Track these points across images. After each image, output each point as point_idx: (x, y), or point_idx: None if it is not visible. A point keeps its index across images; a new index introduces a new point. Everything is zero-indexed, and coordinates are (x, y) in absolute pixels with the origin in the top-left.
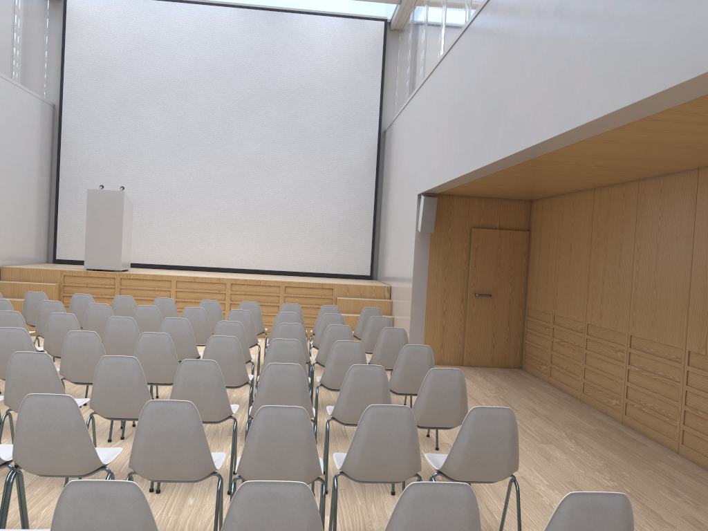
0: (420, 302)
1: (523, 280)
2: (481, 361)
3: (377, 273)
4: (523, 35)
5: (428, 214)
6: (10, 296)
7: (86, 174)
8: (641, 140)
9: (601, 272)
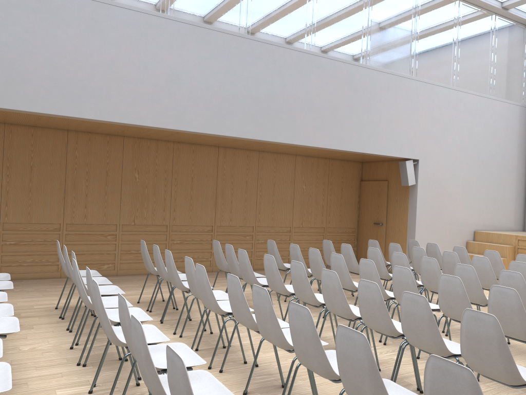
0: None
1: None
2: None
3: None
4: None
5: None
6: (477, 253)
7: None
8: None
9: None
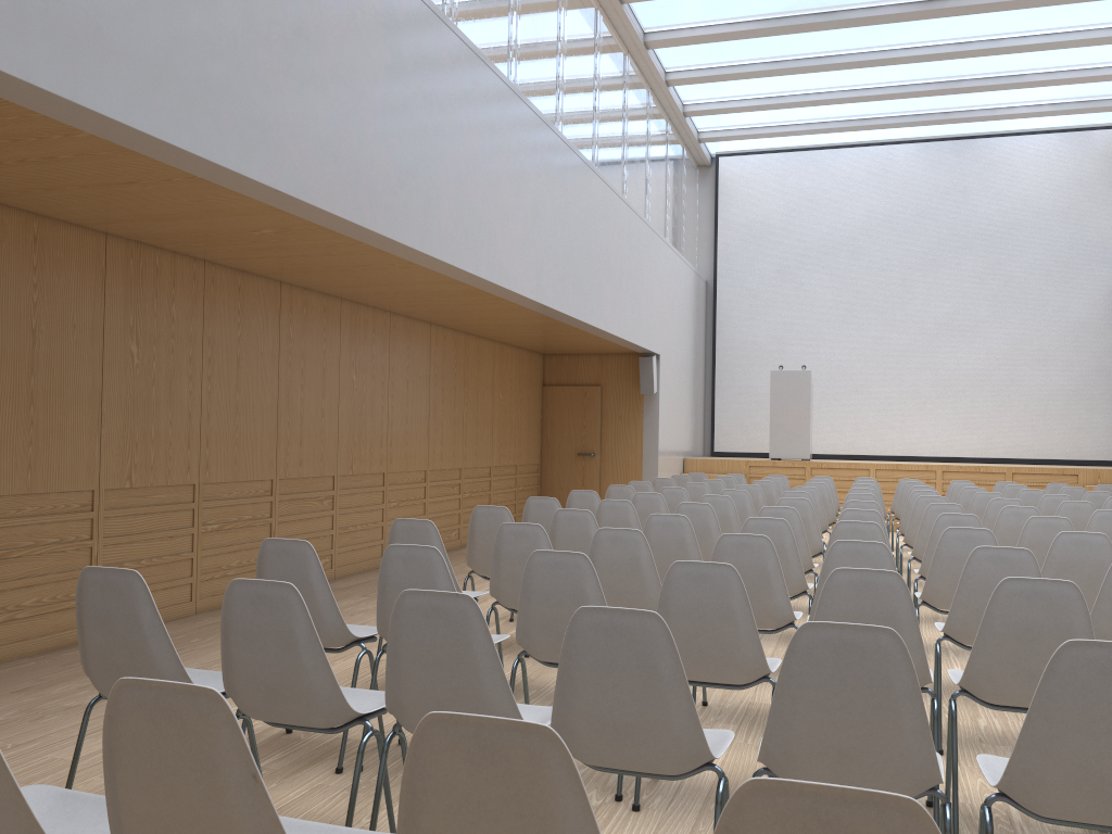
0: None
1: None
2: None
3: None
4: None
5: None
6: None
7: (744, 354)
8: None
9: None
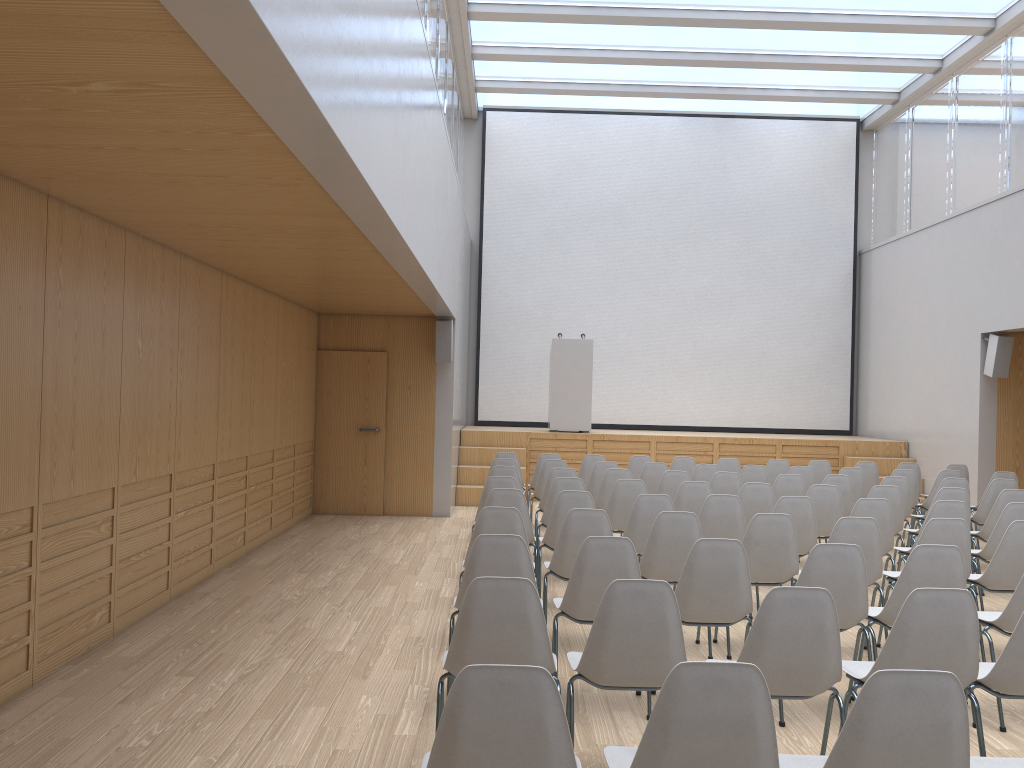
0: (988, 458)
1: None
2: None
3: (856, 427)
4: None
5: (1002, 356)
6: (477, 464)
7: (510, 320)
8: None
9: None
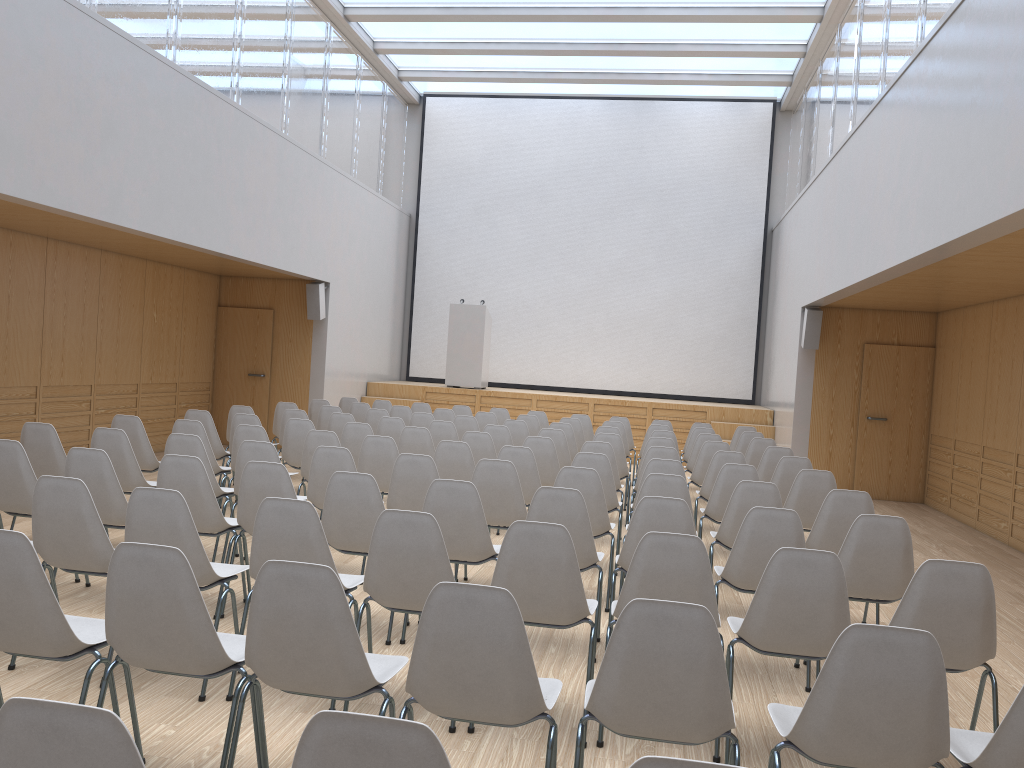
0: (803, 425)
1: (926, 403)
2: (874, 492)
3: (760, 397)
4: (881, 169)
5: (812, 329)
6: None
7: (440, 287)
8: (978, 265)
9: (996, 390)
